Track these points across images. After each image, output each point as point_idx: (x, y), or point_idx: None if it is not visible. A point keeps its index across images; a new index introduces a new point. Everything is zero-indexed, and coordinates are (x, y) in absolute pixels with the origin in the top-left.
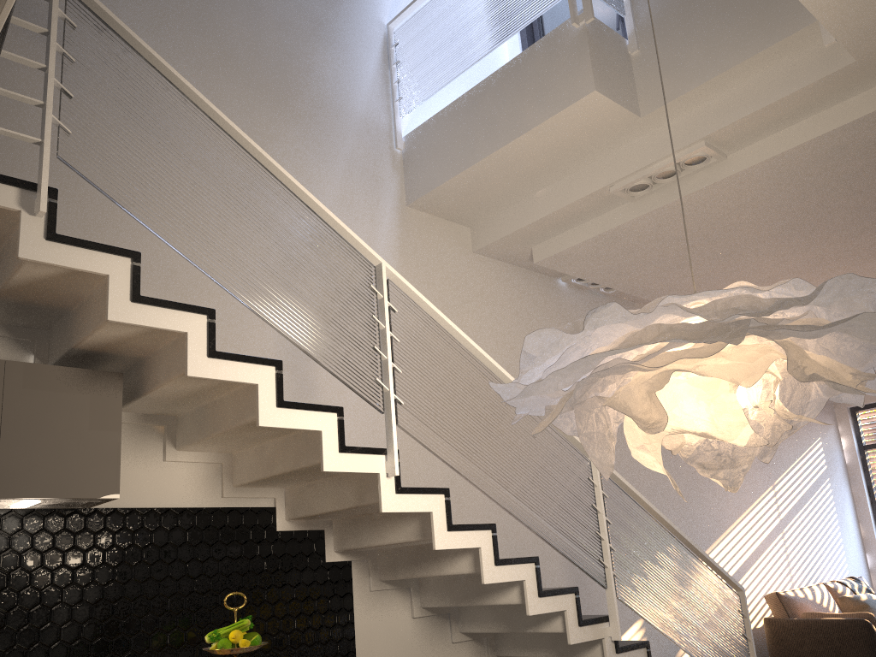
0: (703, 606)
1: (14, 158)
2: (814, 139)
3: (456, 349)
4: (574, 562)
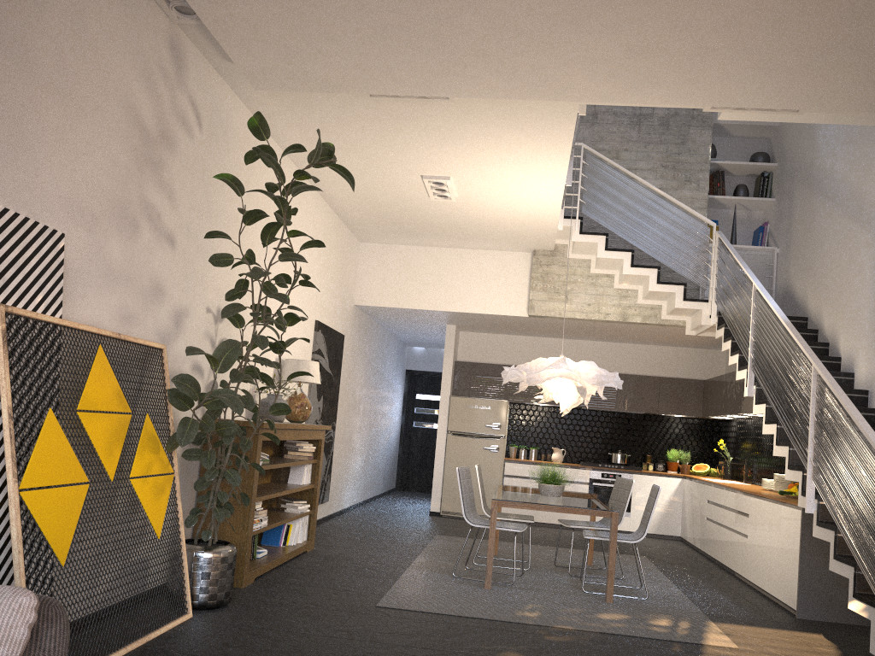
0: (873, 514)
1: (813, 261)
2: (637, 103)
3: (769, 315)
4: (794, 448)
